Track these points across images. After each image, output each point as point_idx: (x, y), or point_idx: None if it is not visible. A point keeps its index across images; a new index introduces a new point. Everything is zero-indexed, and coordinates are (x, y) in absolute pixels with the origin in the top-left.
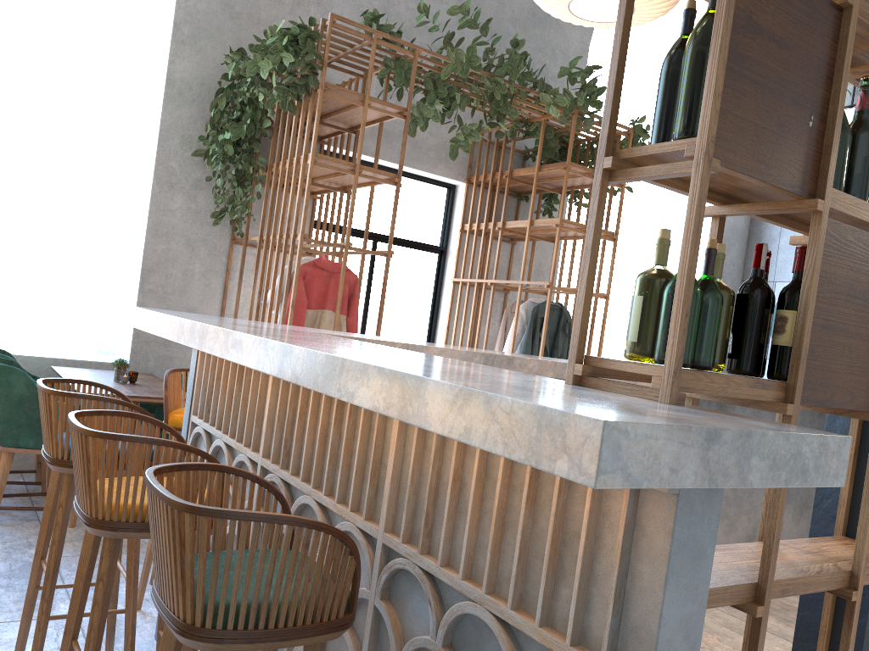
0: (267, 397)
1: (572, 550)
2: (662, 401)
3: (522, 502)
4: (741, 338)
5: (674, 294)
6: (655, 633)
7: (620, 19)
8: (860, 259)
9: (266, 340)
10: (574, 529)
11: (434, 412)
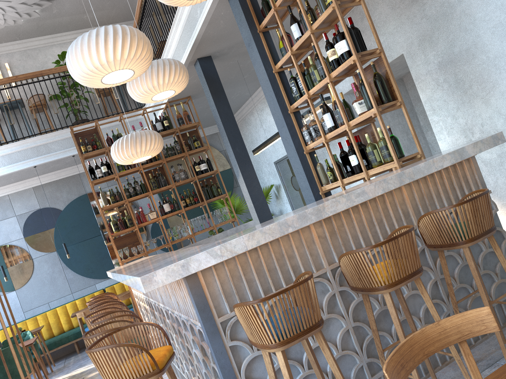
0: (316, 239)
1: (464, 181)
2: (424, 158)
3: (453, 178)
4: (367, 159)
5: (397, 139)
6: (483, 181)
7: (363, 72)
8: (360, 137)
9: (384, 179)
10: (462, 176)
11: (470, 151)
